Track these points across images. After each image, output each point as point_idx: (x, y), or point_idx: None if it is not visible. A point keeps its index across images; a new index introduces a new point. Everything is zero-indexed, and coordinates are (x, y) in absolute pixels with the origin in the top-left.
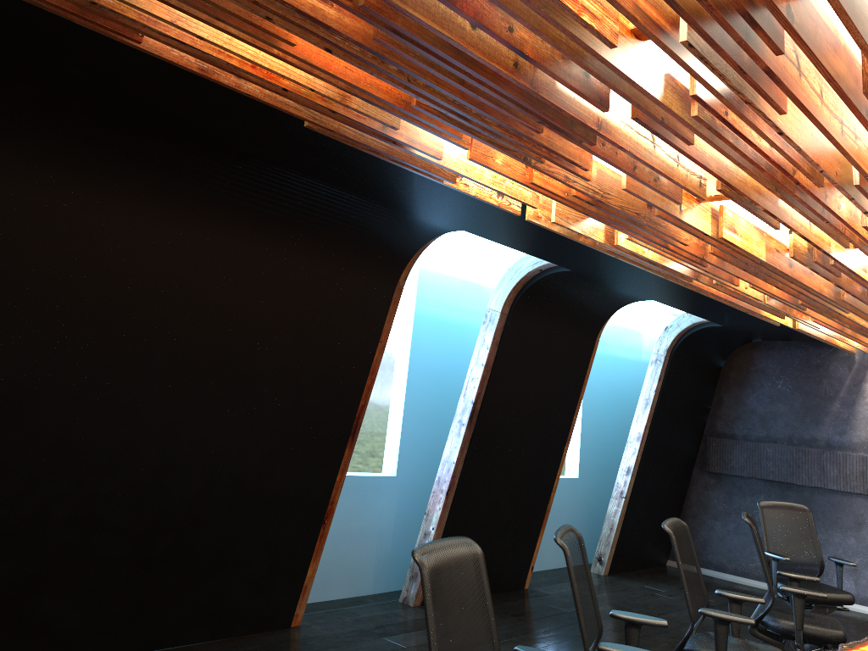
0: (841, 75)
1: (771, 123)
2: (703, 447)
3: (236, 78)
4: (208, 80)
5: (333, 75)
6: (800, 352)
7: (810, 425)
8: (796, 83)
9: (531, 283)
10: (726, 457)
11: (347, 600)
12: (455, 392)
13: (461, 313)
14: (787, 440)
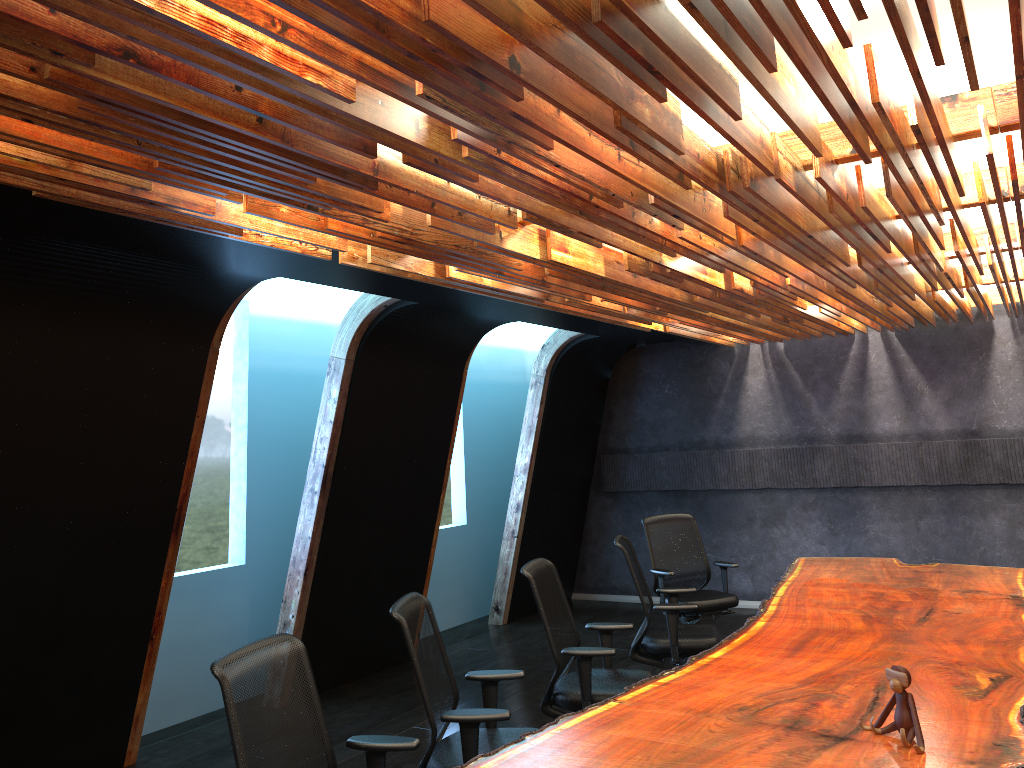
0: (592, 111)
1: (544, 158)
2: (598, 467)
3: None
4: None
5: (45, 144)
6: (683, 352)
7: (699, 427)
8: (553, 120)
9: (377, 322)
10: (621, 473)
11: (198, 719)
12: (310, 454)
13: (307, 362)
14: (678, 446)
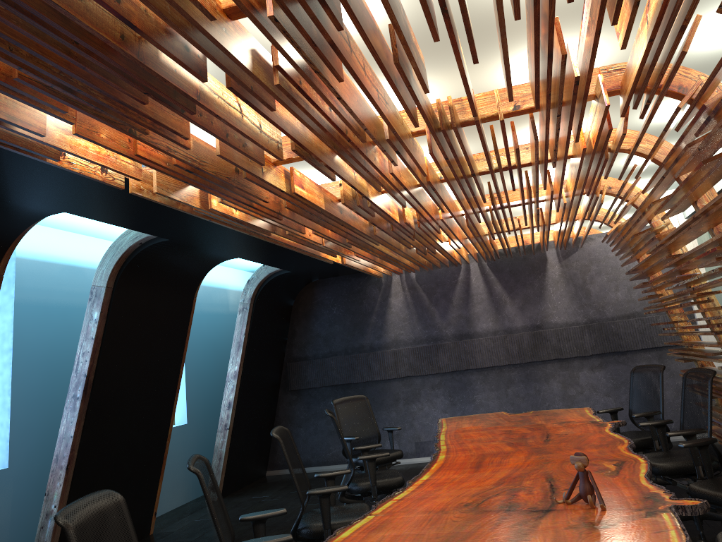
0: (379, 50)
1: (333, 89)
2: (285, 372)
3: None
4: None
5: None
6: (346, 283)
7: (358, 336)
8: (350, 56)
9: (133, 256)
10: (303, 375)
11: None
12: (65, 371)
13: (64, 296)
14: (344, 351)
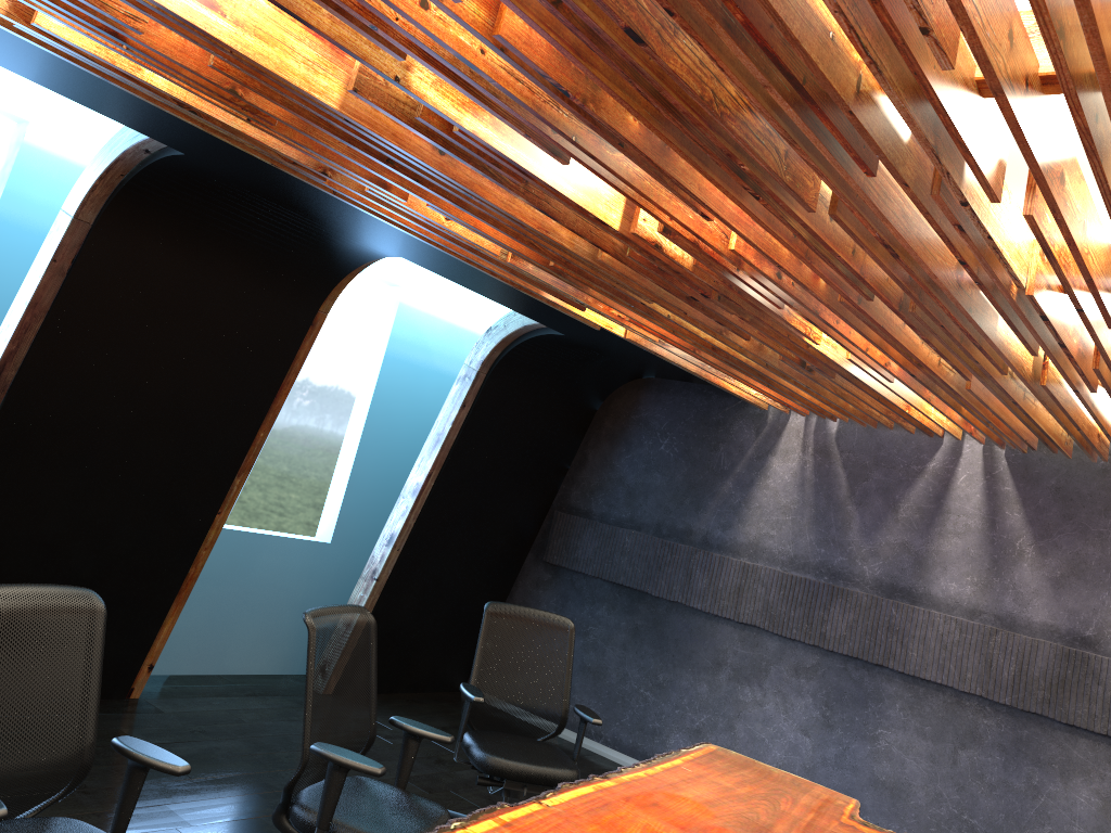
0: None
1: None
2: (547, 526)
3: None
4: None
5: None
6: (700, 400)
7: (689, 510)
8: None
9: (134, 174)
10: (572, 543)
11: None
12: None
13: None
14: (654, 528)
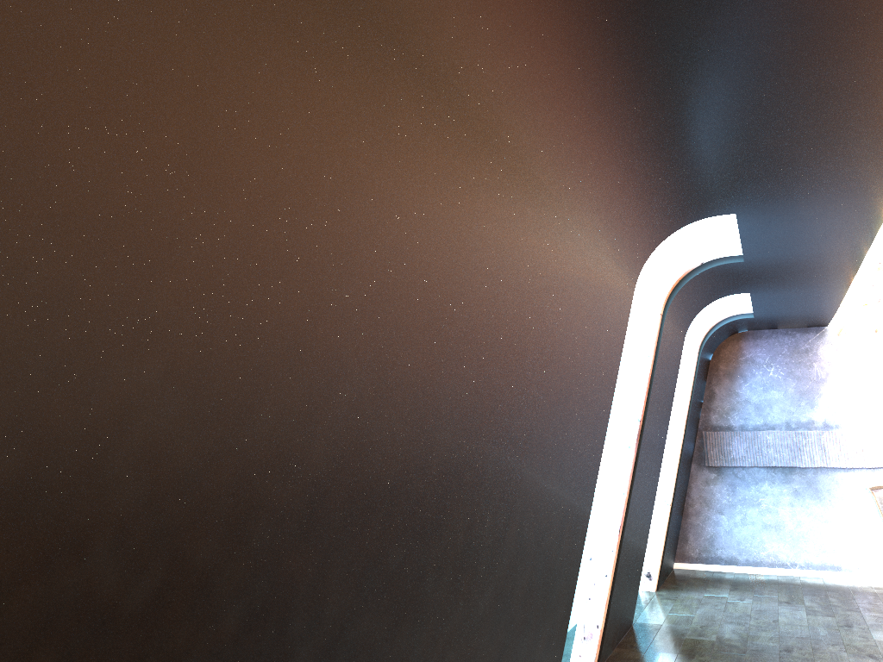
0: None
1: None
2: (700, 443)
3: None
4: None
5: None
6: (788, 339)
7: (806, 409)
8: None
9: (690, 278)
10: (726, 449)
11: None
12: None
13: None
14: (784, 425)
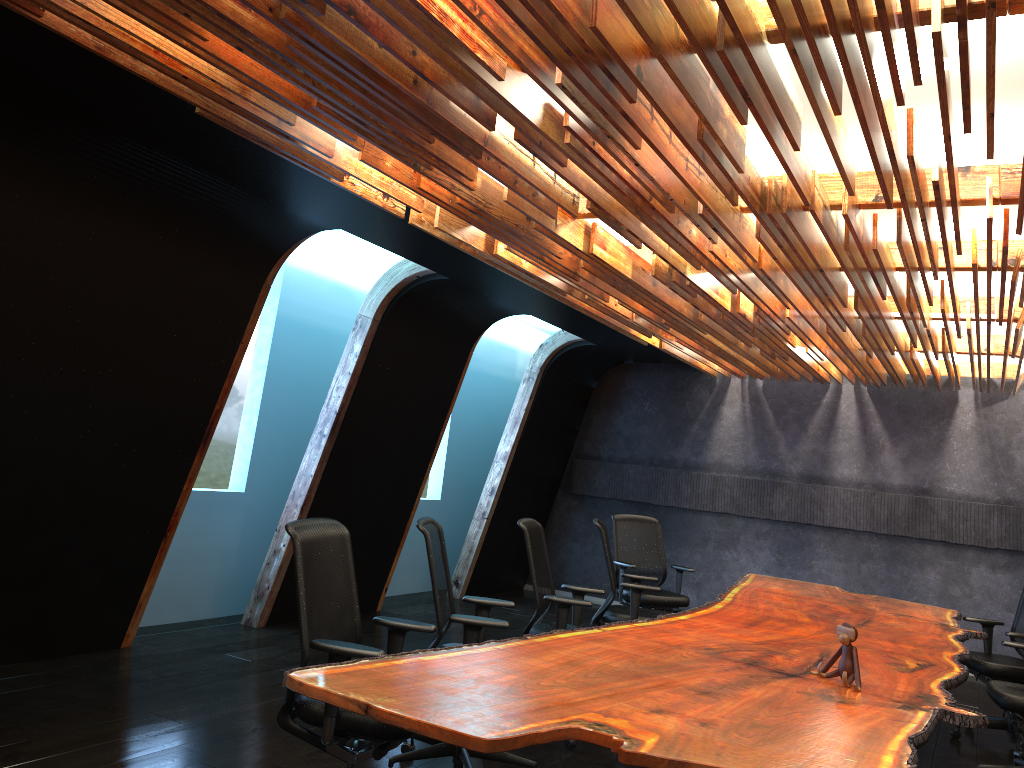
0: (681, 122)
1: (629, 155)
2: (569, 469)
3: (132, 59)
4: (93, 54)
5: (239, 71)
6: (668, 374)
7: (671, 447)
8: (648, 125)
9: (407, 290)
10: (591, 478)
11: (182, 624)
12: (316, 404)
13: (328, 319)
14: (648, 461)
